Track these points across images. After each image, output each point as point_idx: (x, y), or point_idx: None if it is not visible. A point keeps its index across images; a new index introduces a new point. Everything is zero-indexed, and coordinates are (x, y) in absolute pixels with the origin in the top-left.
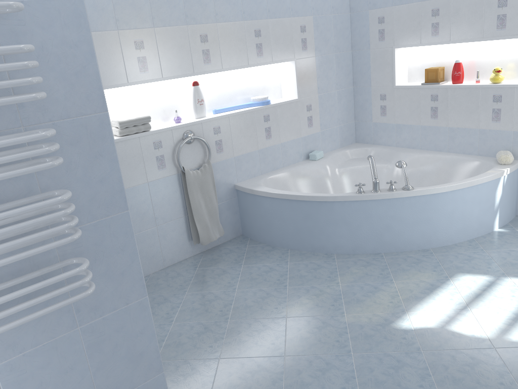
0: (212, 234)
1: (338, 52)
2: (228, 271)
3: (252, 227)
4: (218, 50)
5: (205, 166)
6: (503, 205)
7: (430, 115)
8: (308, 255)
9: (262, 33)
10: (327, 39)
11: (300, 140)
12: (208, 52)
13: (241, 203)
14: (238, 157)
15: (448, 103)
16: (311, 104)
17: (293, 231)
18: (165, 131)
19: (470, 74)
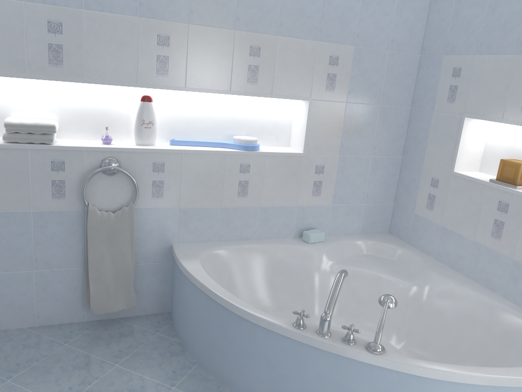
0: (113, 302)
1: (387, 105)
2: (91, 367)
3: (175, 309)
4: (183, 61)
5: (123, 210)
6: None
7: (490, 231)
8: (210, 386)
9: (263, 52)
10: (372, 82)
11: (294, 210)
12: (167, 60)
13: (173, 272)
14: (186, 210)
15: (521, 221)
16: (325, 166)
17: (205, 340)
18: (74, 150)
19: None
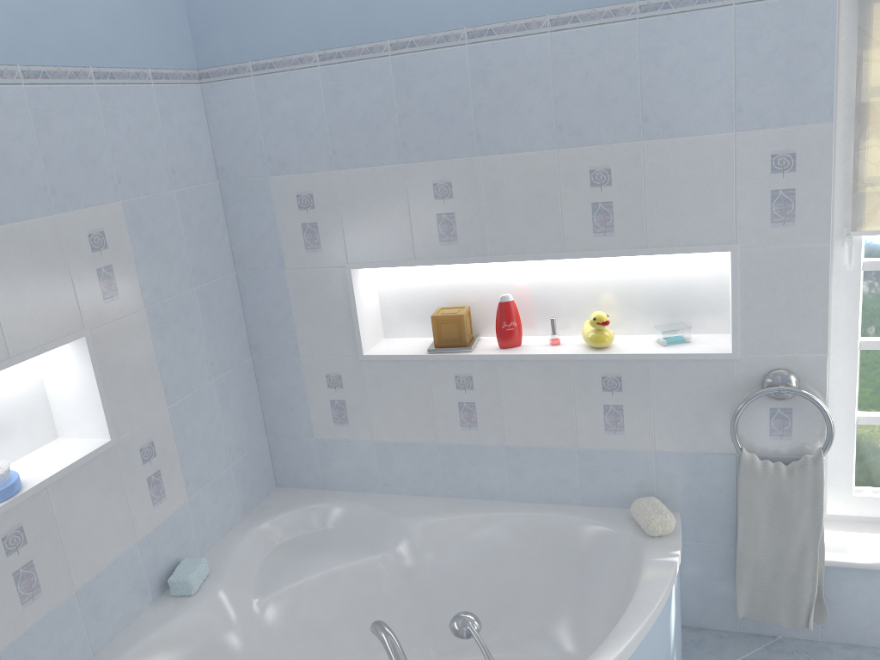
0: None
1: (204, 284)
2: None
3: None
4: None
5: None
6: (677, 633)
7: (459, 421)
8: None
9: None
10: (171, 255)
11: (135, 552)
12: None
13: None
14: None
15: (499, 393)
16: (154, 439)
17: None
18: None
19: (529, 320)
